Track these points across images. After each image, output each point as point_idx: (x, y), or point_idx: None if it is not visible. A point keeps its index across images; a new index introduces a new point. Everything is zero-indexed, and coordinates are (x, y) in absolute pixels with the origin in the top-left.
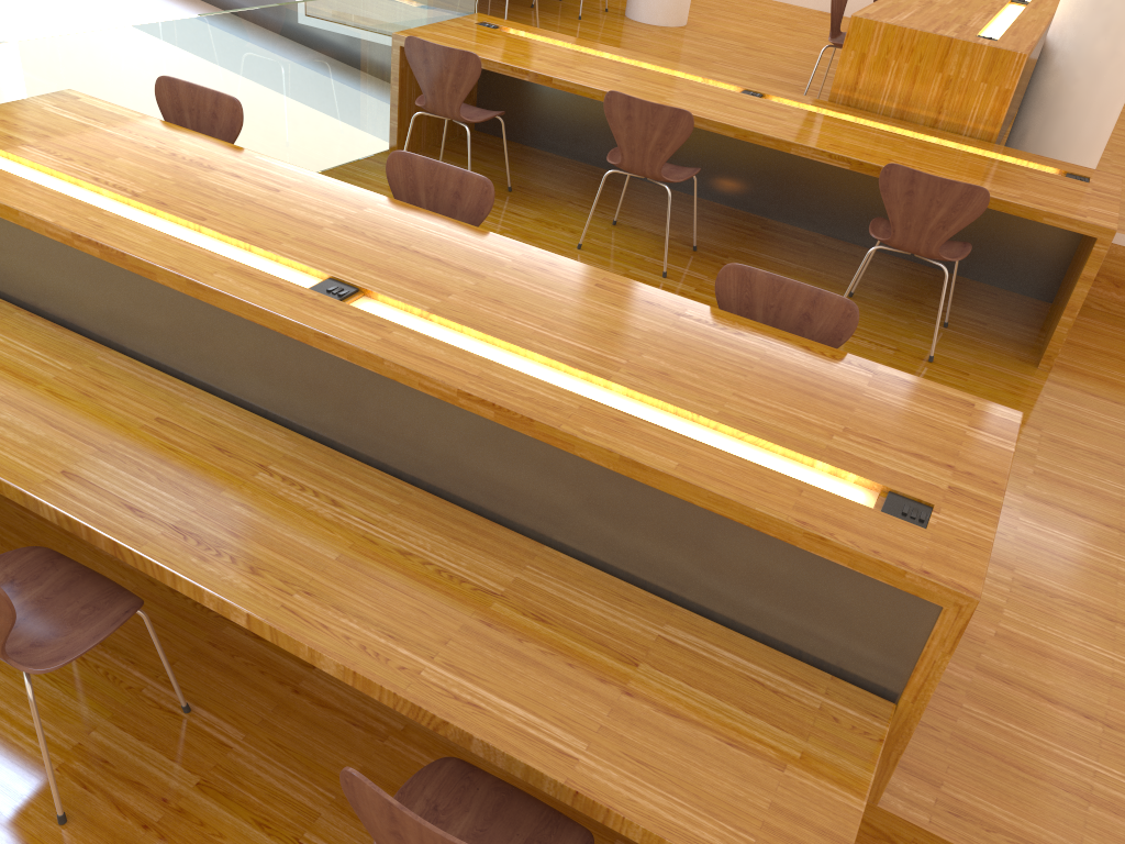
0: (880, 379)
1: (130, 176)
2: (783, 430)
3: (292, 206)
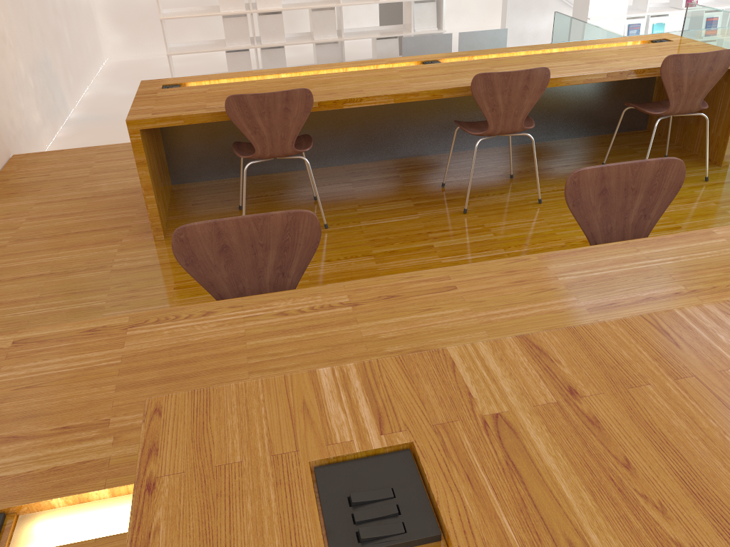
0: (201, 107)
1: (588, 53)
2: (228, 85)
3: (523, 67)
